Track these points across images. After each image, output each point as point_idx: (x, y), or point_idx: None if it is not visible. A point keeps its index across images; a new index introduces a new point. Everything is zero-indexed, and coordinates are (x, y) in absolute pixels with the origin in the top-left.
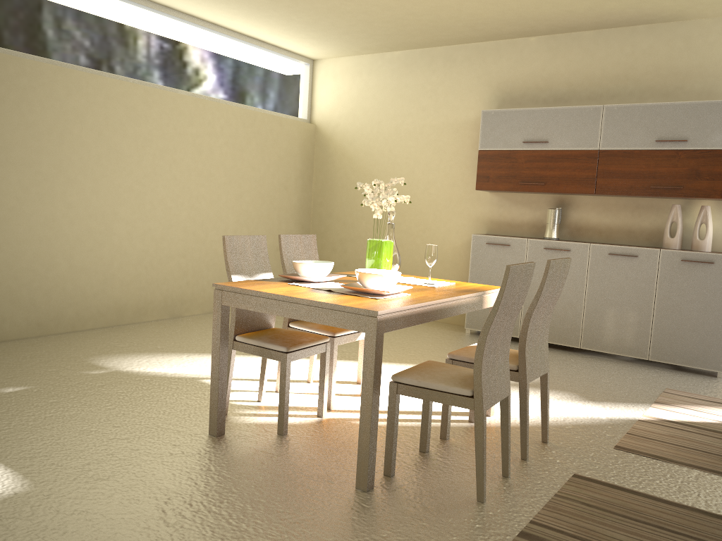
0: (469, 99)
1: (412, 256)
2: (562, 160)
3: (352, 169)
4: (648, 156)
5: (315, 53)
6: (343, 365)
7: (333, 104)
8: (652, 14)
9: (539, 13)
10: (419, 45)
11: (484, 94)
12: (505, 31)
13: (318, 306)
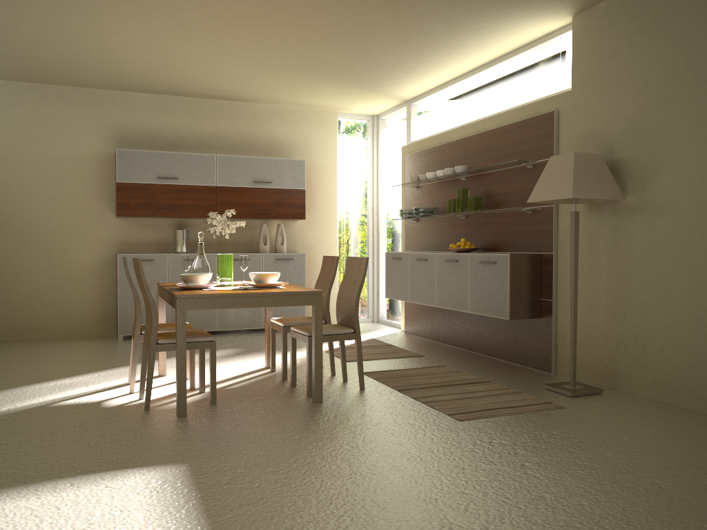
0: (88, 136)
1: (38, 280)
2: (190, 193)
3: None
4: (249, 191)
5: None
6: (114, 372)
7: None
8: (240, 96)
9: (174, 82)
10: (32, 80)
11: (103, 134)
12: (129, 86)
13: (278, 295)
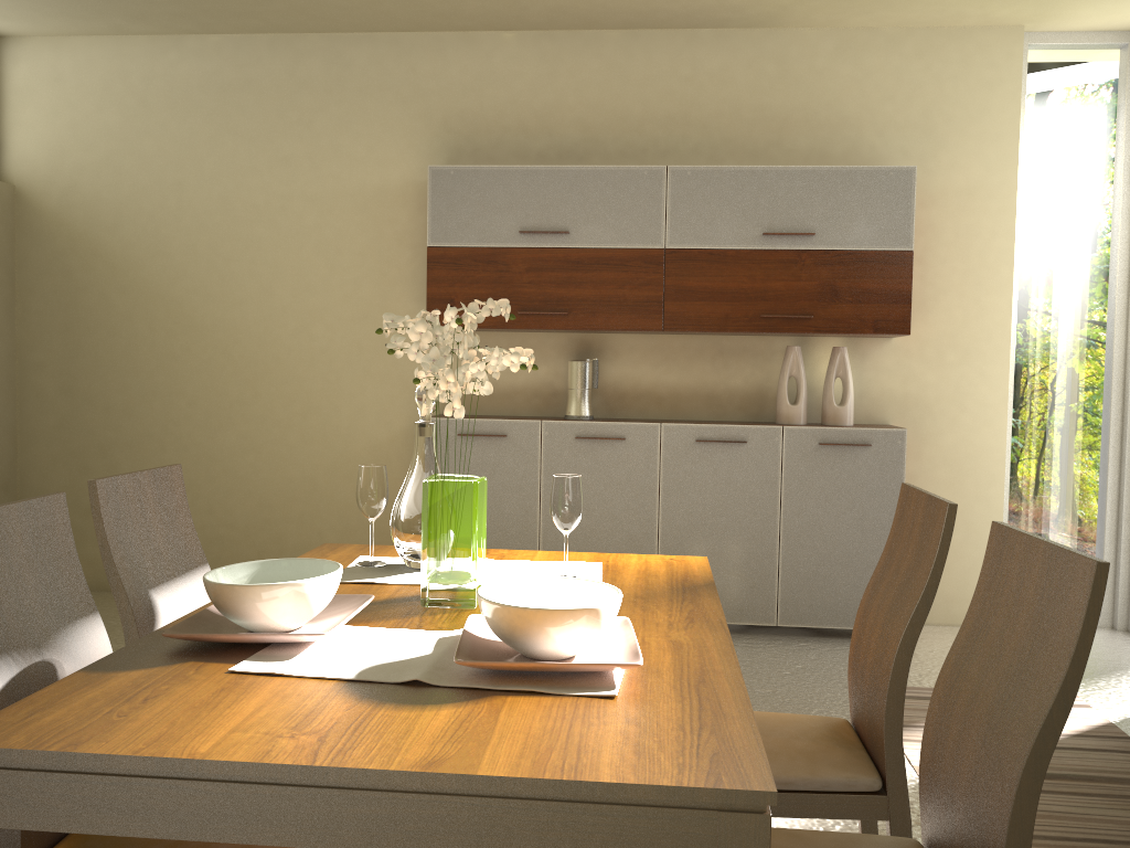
0: (386, 145)
1: (282, 468)
2: (598, 268)
3: (119, 286)
4: (751, 260)
5: (7, 19)
6: None
7: (58, 141)
8: (737, 8)
9: None
10: (271, 25)
11: (418, 137)
12: (465, 11)
13: (490, 791)
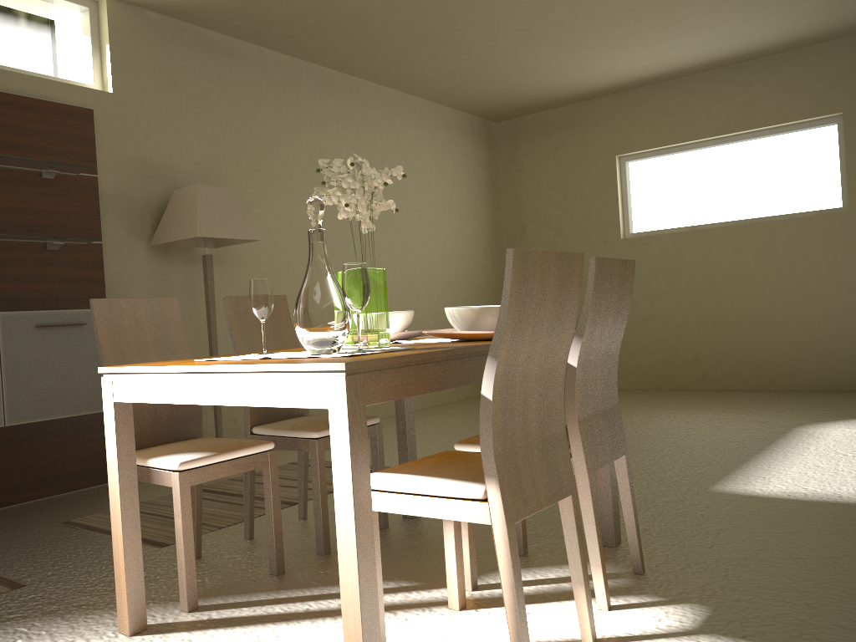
0: None
1: None
2: None
3: None
4: None
5: None
6: None
7: None
8: None
9: None
10: None
11: None
12: None
13: None
